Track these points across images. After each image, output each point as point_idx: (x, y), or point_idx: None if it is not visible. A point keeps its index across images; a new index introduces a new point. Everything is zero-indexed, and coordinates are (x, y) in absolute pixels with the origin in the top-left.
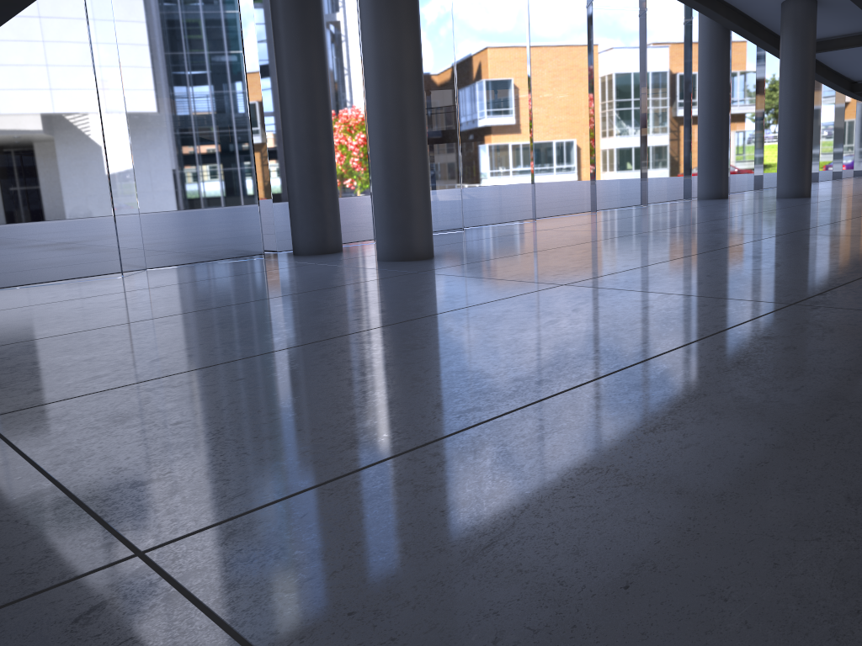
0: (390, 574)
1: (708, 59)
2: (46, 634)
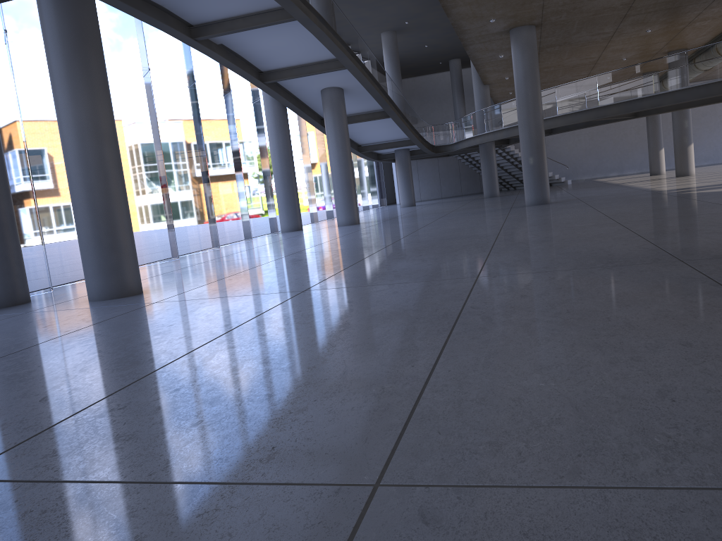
0: (557, 435)
1: (275, 128)
2: (424, 535)
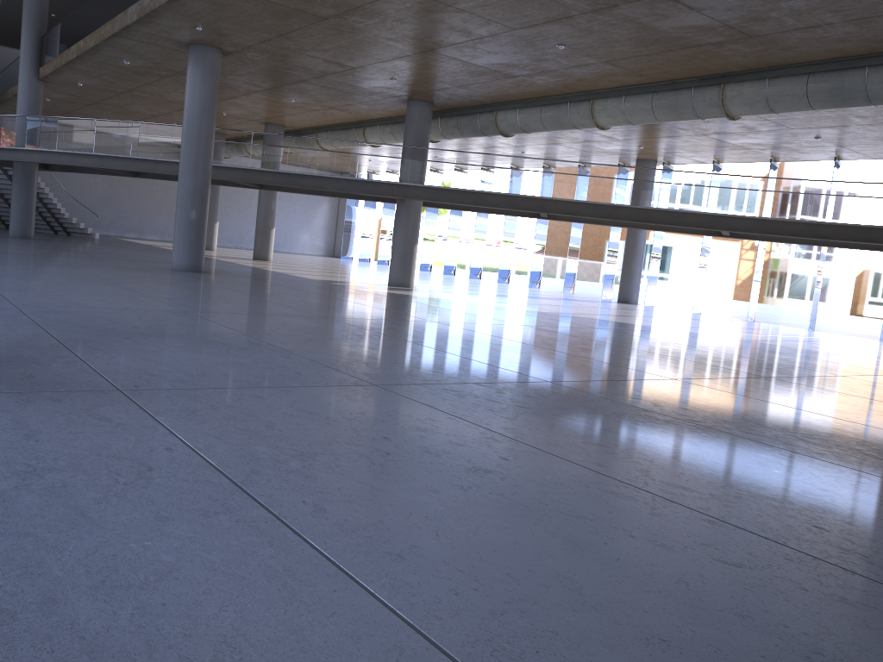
0: None
1: None
2: None
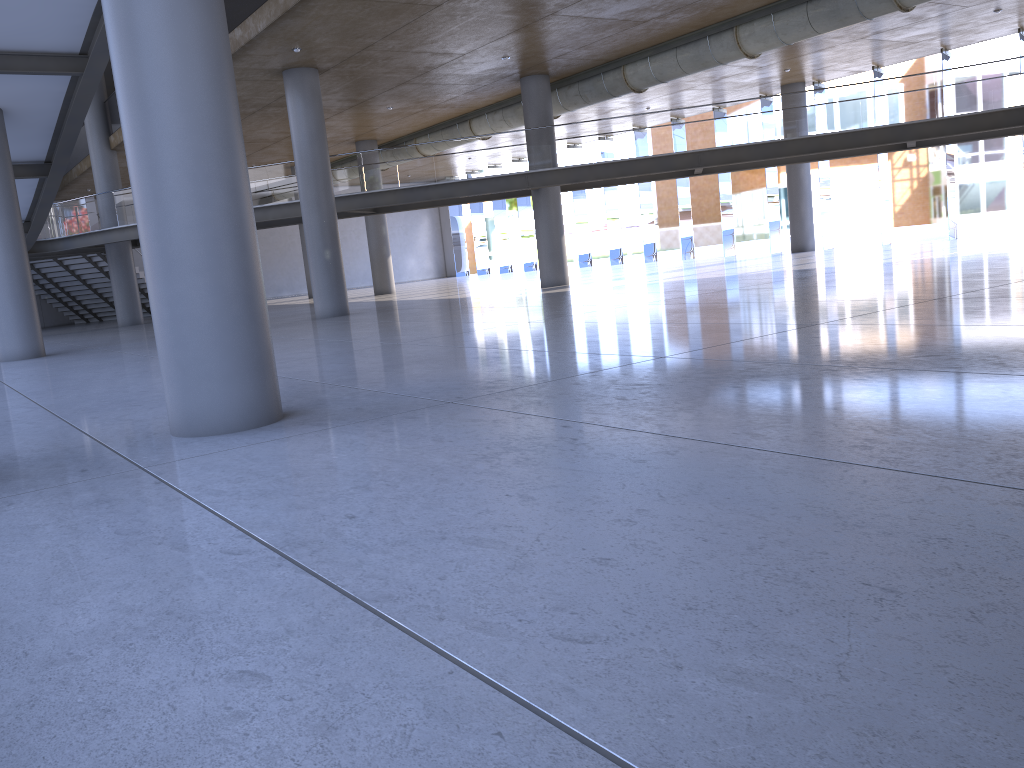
0: None
1: None
2: None
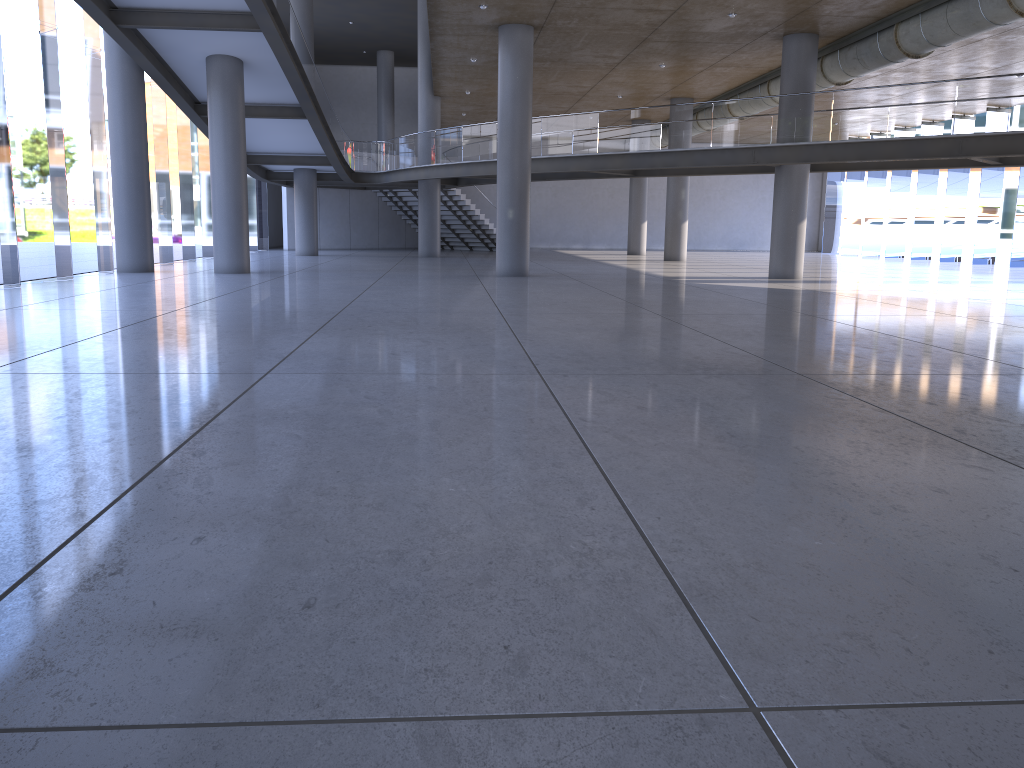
0: (927, 622)
1: (123, 103)
2: None
